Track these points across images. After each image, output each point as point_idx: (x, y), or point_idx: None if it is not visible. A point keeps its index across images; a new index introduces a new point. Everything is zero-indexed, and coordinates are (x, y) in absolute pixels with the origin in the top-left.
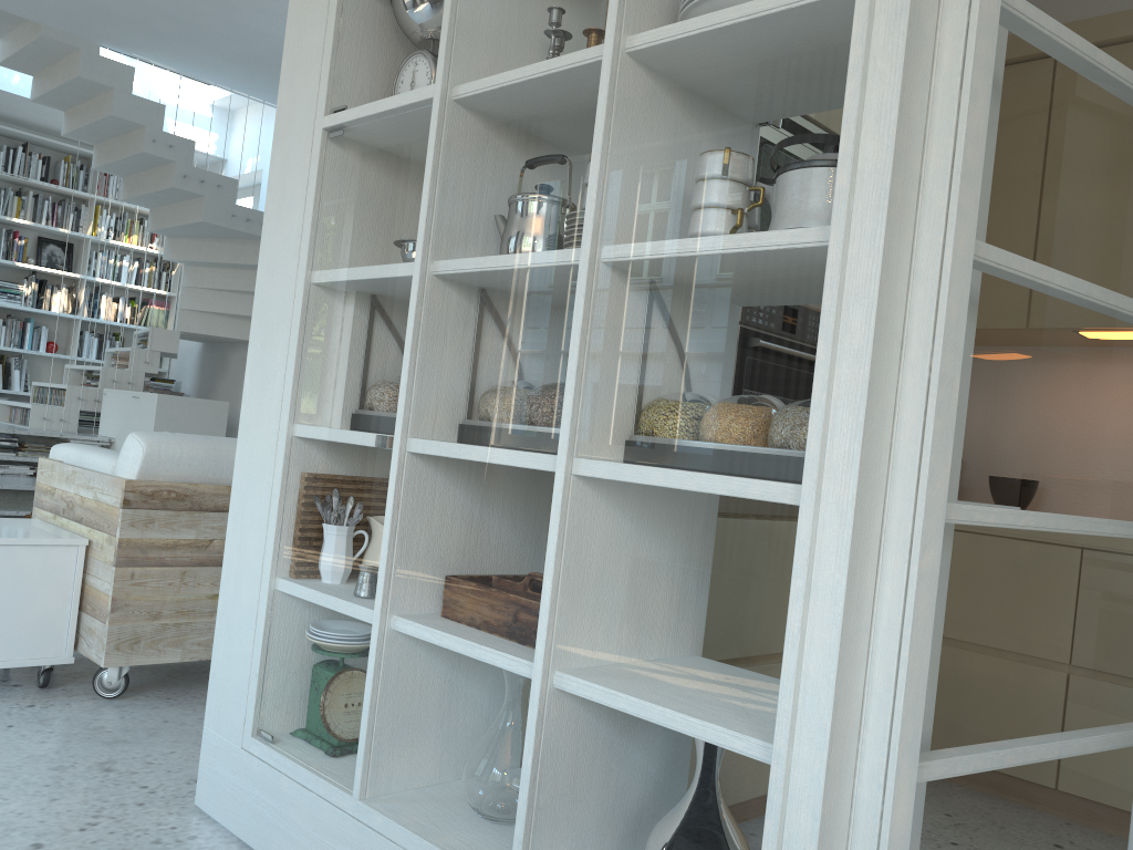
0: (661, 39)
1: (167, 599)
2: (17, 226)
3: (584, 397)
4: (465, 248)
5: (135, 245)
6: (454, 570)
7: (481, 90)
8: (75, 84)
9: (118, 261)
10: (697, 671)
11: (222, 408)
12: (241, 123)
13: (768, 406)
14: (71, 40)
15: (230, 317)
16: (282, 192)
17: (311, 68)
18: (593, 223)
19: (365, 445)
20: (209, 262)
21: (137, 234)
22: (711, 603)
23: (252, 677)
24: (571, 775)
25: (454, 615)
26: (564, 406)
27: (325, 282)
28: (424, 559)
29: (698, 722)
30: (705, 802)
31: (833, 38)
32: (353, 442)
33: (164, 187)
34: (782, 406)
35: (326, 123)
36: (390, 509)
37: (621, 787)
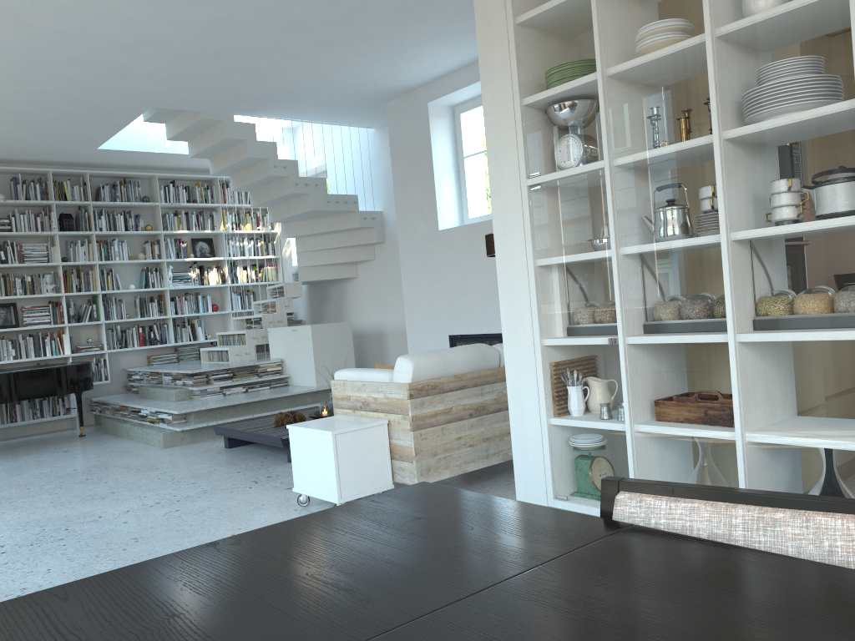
0: (746, 133)
1: (438, 444)
2: (178, 235)
3: (736, 305)
4: (642, 240)
5: (249, 230)
6: (672, 396)
7: (635, 161)
8: (222, 143)
9: (241, 243)
10: (830, 419)
11: (348, 326)
12: (303, 135)
13: (845, 298)
14: (217, 117)
15: (330, 265)
16: (504, 220)
17: (510, 154)
18: (725, 223)
19: (597, 344)
20: (313, 234)
21: (249, 222)
22: (832, 388)
23: (547, 470)
24: (767, 478)
25: (677, 418)
26: (727, 311)
27: (547, 265)
28: (651, 394)
29: (835, 441)
30: (847, 475)
31: (847, 131)
32: (587, 343)
33: (284, 194)
34: (853, 297)
35: (529, 183)
36: (624, 373)
37: (798, 477)
